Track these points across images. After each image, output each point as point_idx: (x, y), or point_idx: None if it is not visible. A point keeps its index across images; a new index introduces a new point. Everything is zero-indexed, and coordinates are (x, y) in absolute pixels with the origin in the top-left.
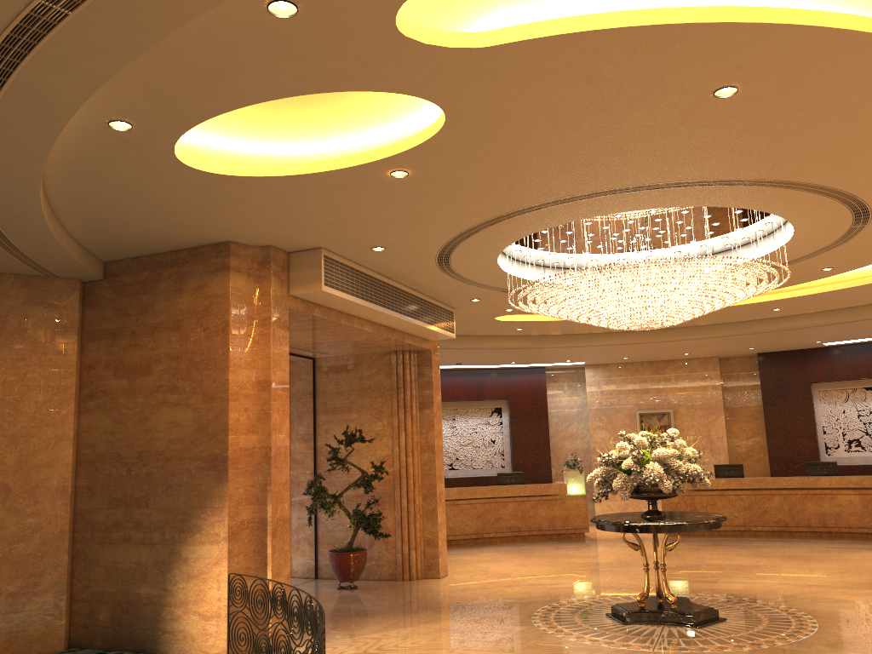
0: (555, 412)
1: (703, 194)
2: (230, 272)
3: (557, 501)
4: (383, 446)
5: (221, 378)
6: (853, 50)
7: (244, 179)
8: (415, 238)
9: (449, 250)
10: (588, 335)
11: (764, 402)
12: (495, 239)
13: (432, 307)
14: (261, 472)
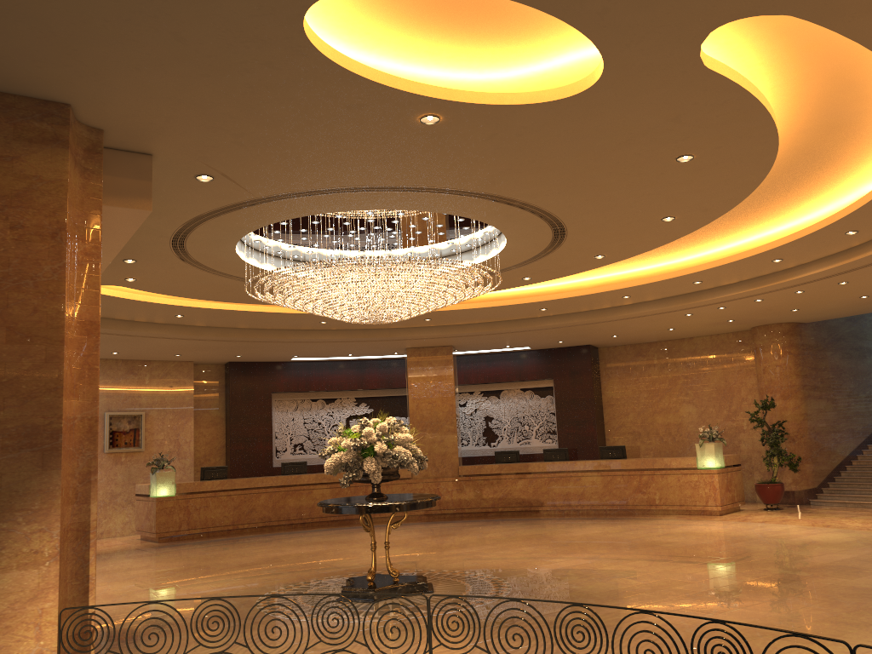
0: None
1: (516, 218)
2: (69, 151)
3: None
4: None
5: (50, 308)
6: (753, 162)
7: (310, 54)
8: (265, 181)
9: (256, 202)
10: (130, 322)
11: (231, 408)
12: (320, 205)
13: None
14: (82, 454)
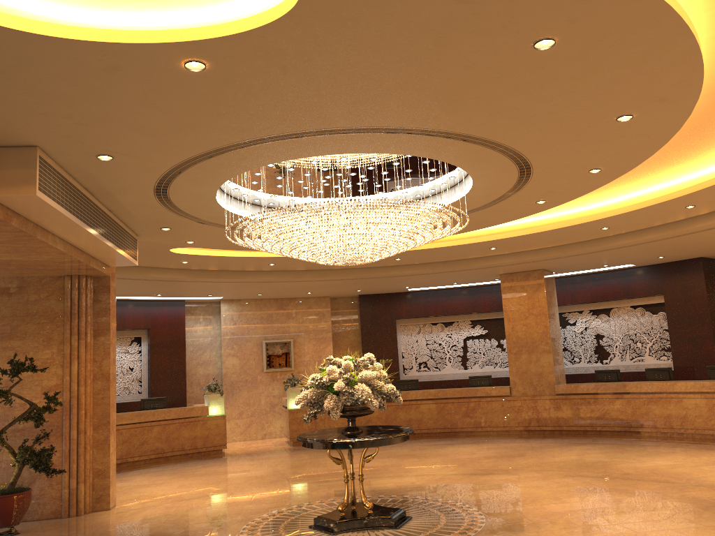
0: (191, 341)
1: (439, 146)
2: None
3: (199, 422)
4: (51, 376)
5: None
6: (653, 28)
7: None
8: (155, 151)
9: (179, 170)
10: (241, 272)
11: (362, 333)
12: (234, 164)
13: (122, 232)
14: None
